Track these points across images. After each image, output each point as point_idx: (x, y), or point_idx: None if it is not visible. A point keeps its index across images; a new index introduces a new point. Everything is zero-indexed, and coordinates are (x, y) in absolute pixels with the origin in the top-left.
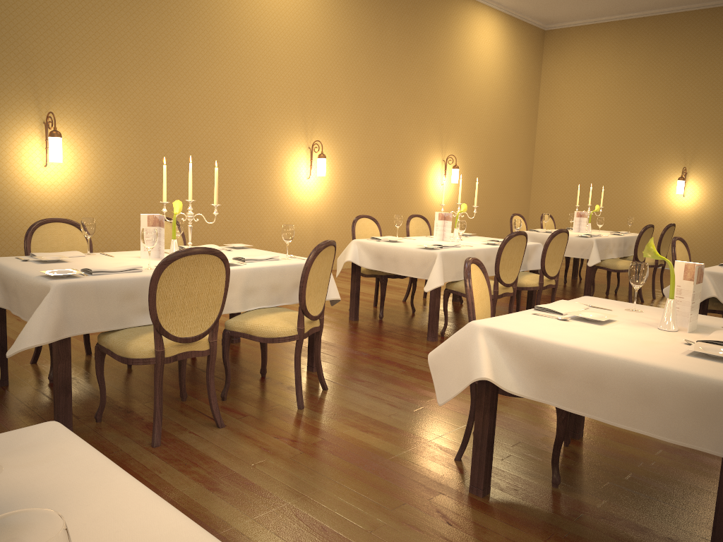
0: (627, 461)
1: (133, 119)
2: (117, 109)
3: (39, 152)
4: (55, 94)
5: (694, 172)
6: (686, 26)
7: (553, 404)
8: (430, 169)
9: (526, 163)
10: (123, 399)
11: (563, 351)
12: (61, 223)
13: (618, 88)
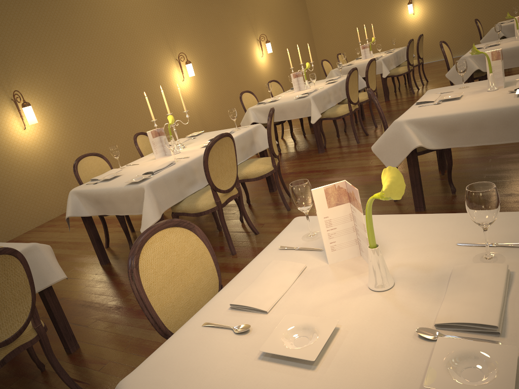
0: (478, 170)
1: (64, 78)
2: (52, 74)
3: (17, 121)
4: (11, 77)
5: None
6: None
7: (456, 146)
8: (252, 49)
9: (306, 24)
10: None
11: (456, 117)
12: (88, 156)
13: None
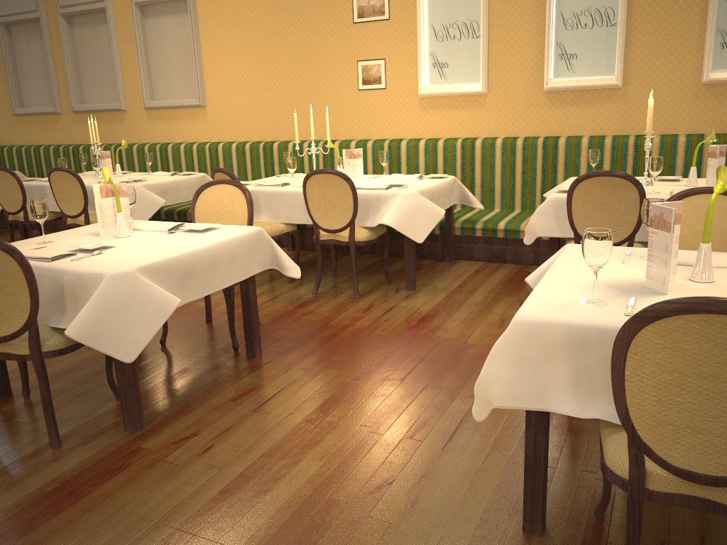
0: (68, 374)
1: None
2: None
3: None
4: None
5: None
6: None
7: (190, 299)
8: None
9: None
10: None
11: (192, 256)
12: None
13: None
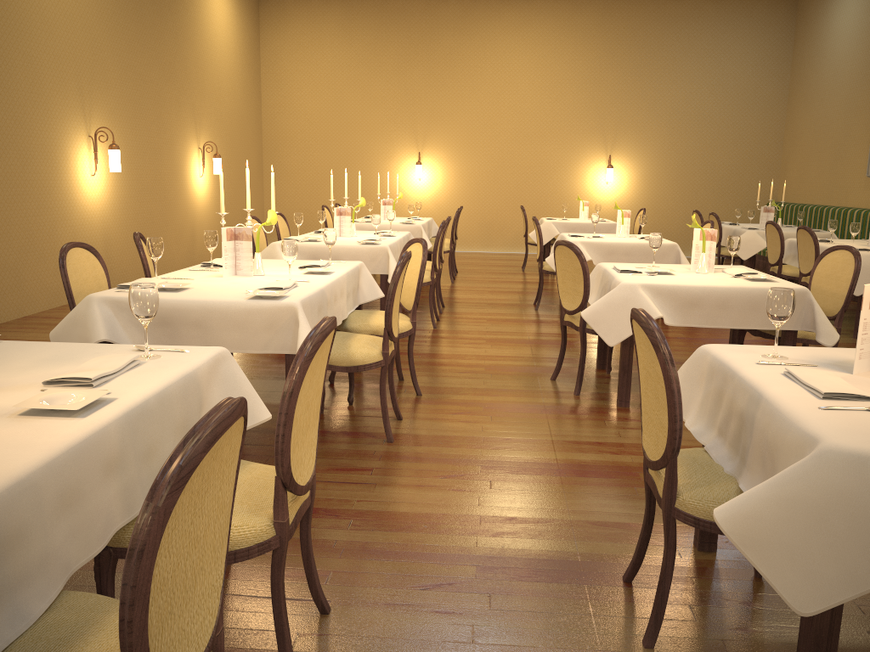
0: None
1: None
2: None
3: None
4: None
5: (426, 157)
6: (406, 14)
7: (692, 325)
8: (190, 159)
9: (258, 149)
10: (269, 425)
11: (701, 290)
12: (78, 248)
13: (347, 71)
